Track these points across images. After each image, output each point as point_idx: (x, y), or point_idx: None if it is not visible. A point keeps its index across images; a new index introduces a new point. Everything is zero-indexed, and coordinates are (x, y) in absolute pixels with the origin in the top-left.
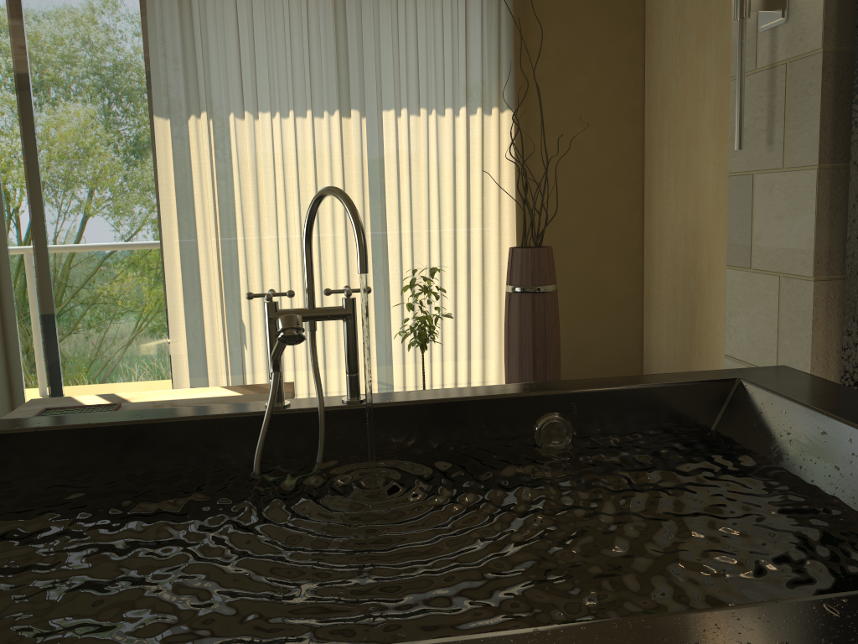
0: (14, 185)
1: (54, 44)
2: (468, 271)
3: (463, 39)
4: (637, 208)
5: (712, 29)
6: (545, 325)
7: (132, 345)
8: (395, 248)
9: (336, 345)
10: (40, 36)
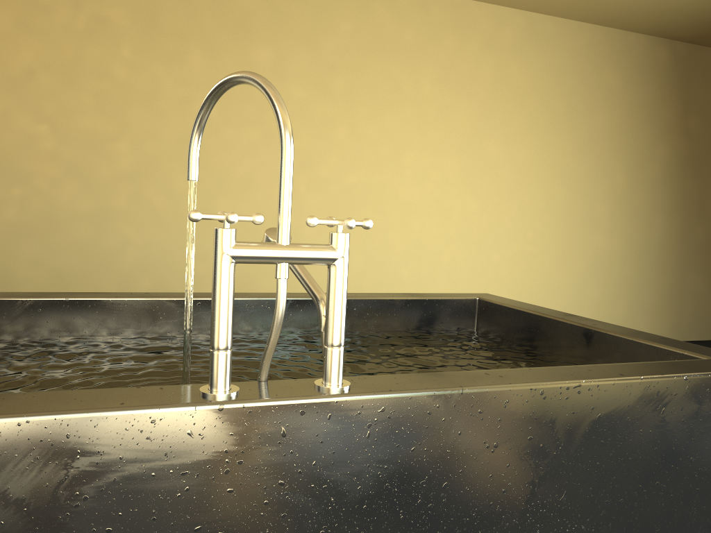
0: None
1: None
2: None
3: None
4: None
5: None
6: None
7: None
8: None
9: None
10: None
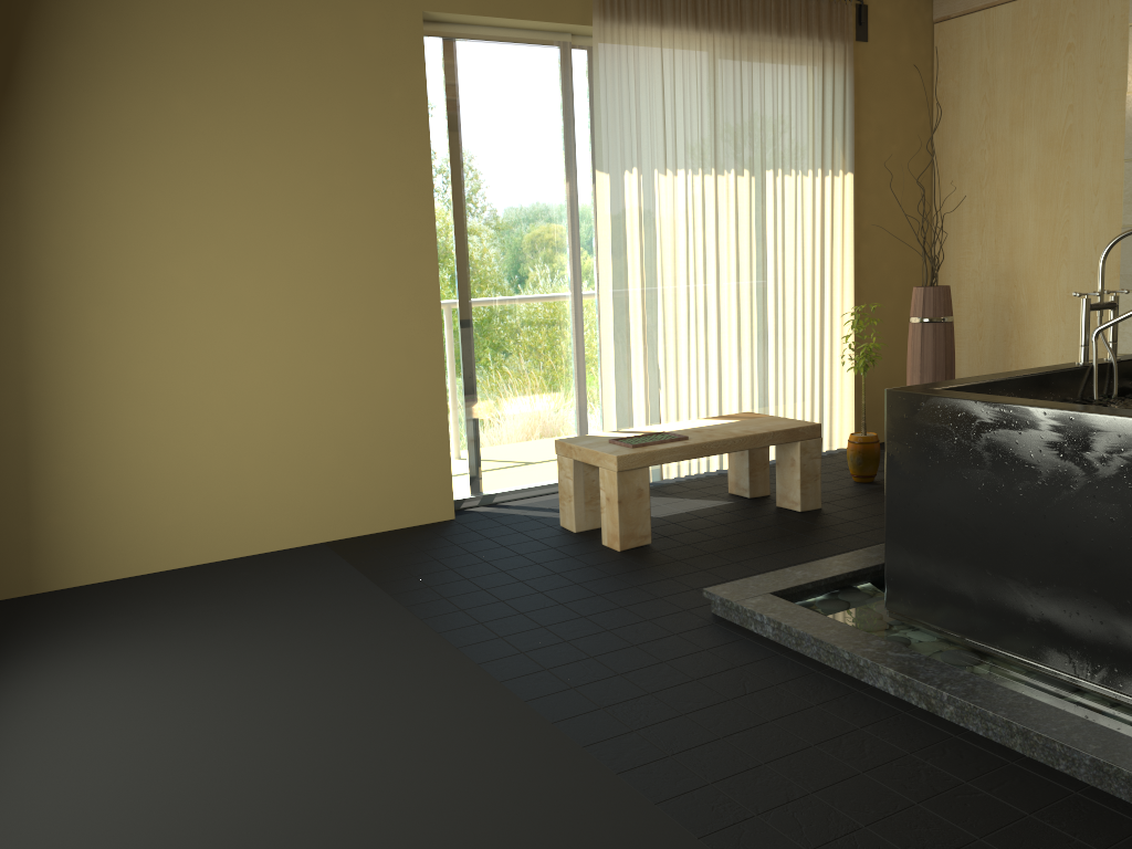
0: (446, 237)
1: (486, 95)
2: (822, 314)
3: (819, 110)
4: (927, 258)
5: (1032, 117)
6: (951, 348)
7: (544, 397)
8: (771, 295)
9: (727, 385)
10: (475, 87)
